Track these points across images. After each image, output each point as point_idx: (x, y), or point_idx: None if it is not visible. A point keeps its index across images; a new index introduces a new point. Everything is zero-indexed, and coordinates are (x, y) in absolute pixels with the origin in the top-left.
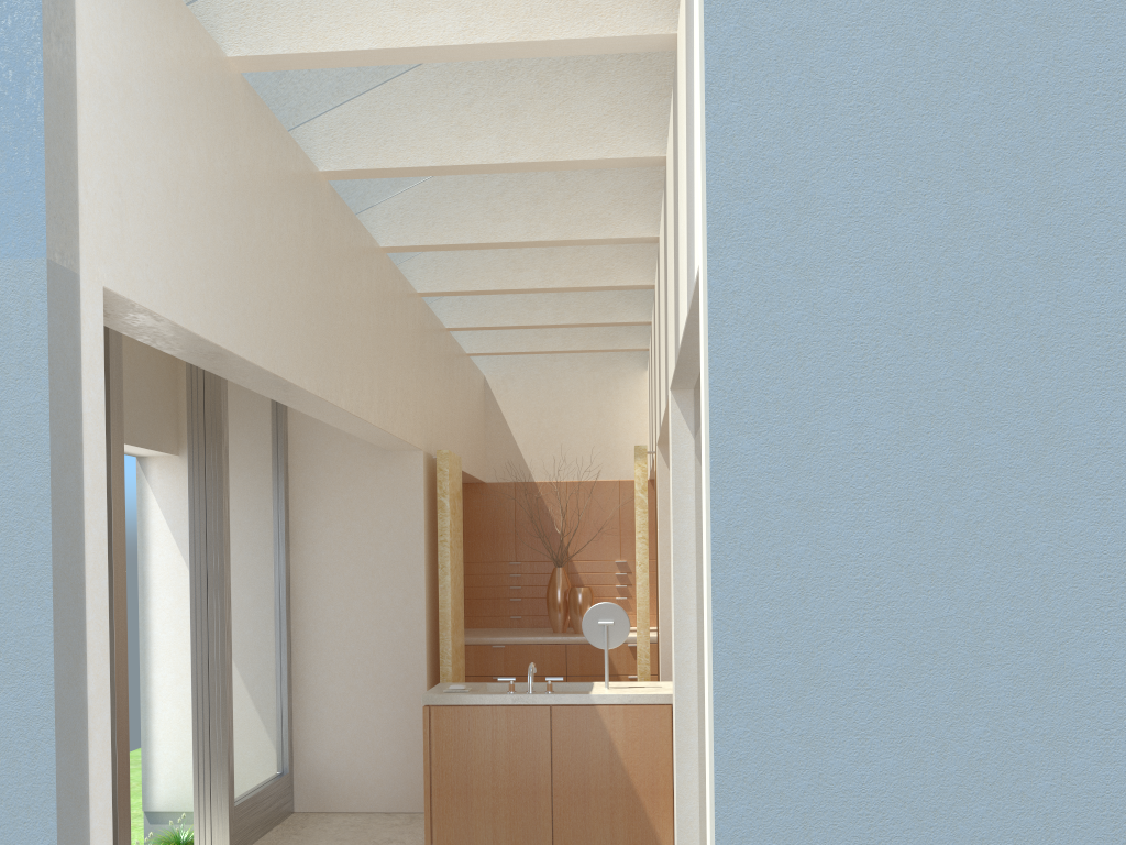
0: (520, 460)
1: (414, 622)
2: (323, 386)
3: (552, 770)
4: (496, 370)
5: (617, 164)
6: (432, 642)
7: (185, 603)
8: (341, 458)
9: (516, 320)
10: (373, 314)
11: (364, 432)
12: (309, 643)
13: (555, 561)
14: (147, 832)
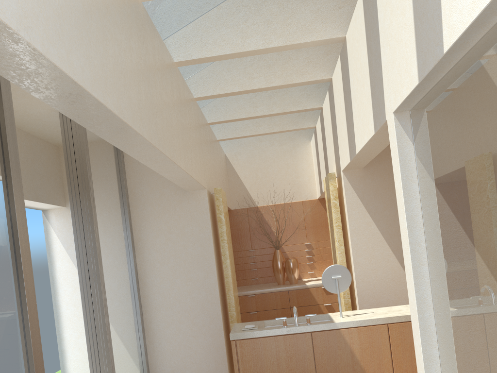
0: (248, 196)
1: (211, 288)
2: (154, 138)
3: (316, 372)
4: (231, 150)
5: None
6: (222, 298)
7: (78, 291)
8: (159, 198)
9: (246, 114)
10: (175, 101)
11: (175, 177)
12: (152, 306)
13: (275, 247)
14: None
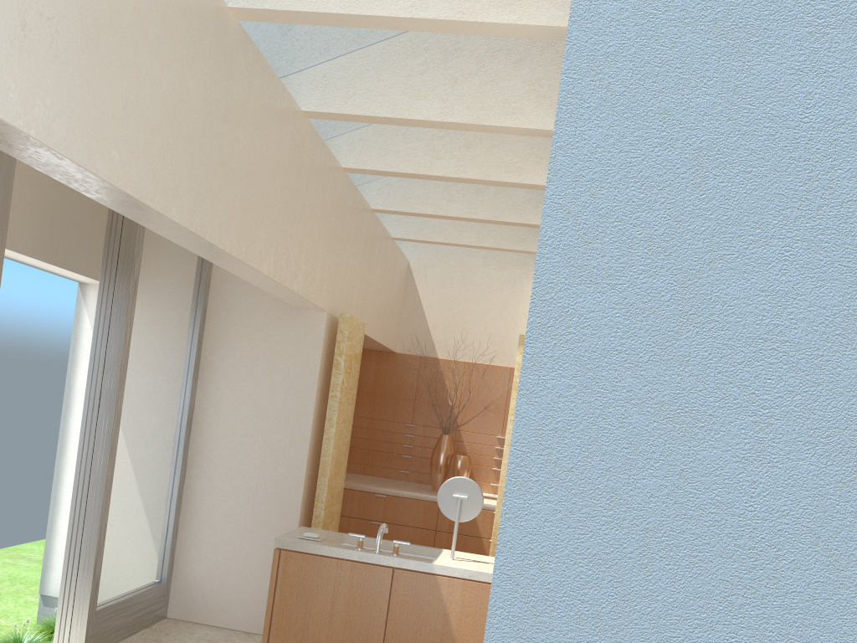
0: (428, 337)
1: (295, 465)
2: (201, 223)
3: (386, 630)
4: (419, 257)
5: (528, 33)
6: (312, 485)
7: None
8: (254, 308)
9: (434, 210)
10: (282, 170)
11: (262, 284)
12: (202, 469)
13: (443, 429)
14: (41, 612)
